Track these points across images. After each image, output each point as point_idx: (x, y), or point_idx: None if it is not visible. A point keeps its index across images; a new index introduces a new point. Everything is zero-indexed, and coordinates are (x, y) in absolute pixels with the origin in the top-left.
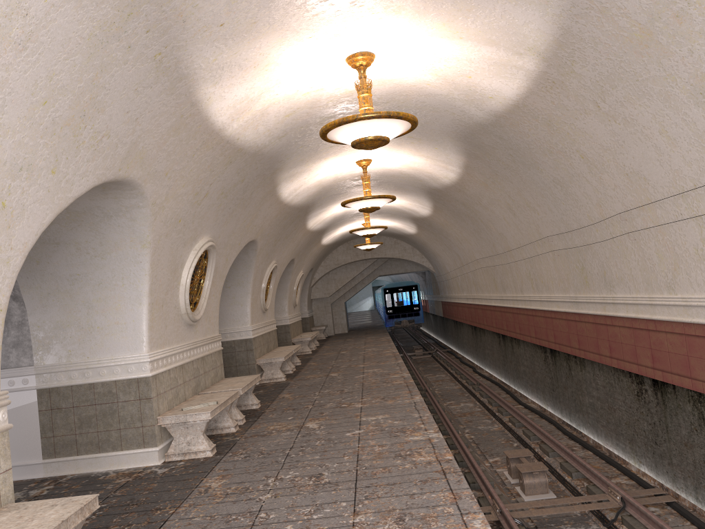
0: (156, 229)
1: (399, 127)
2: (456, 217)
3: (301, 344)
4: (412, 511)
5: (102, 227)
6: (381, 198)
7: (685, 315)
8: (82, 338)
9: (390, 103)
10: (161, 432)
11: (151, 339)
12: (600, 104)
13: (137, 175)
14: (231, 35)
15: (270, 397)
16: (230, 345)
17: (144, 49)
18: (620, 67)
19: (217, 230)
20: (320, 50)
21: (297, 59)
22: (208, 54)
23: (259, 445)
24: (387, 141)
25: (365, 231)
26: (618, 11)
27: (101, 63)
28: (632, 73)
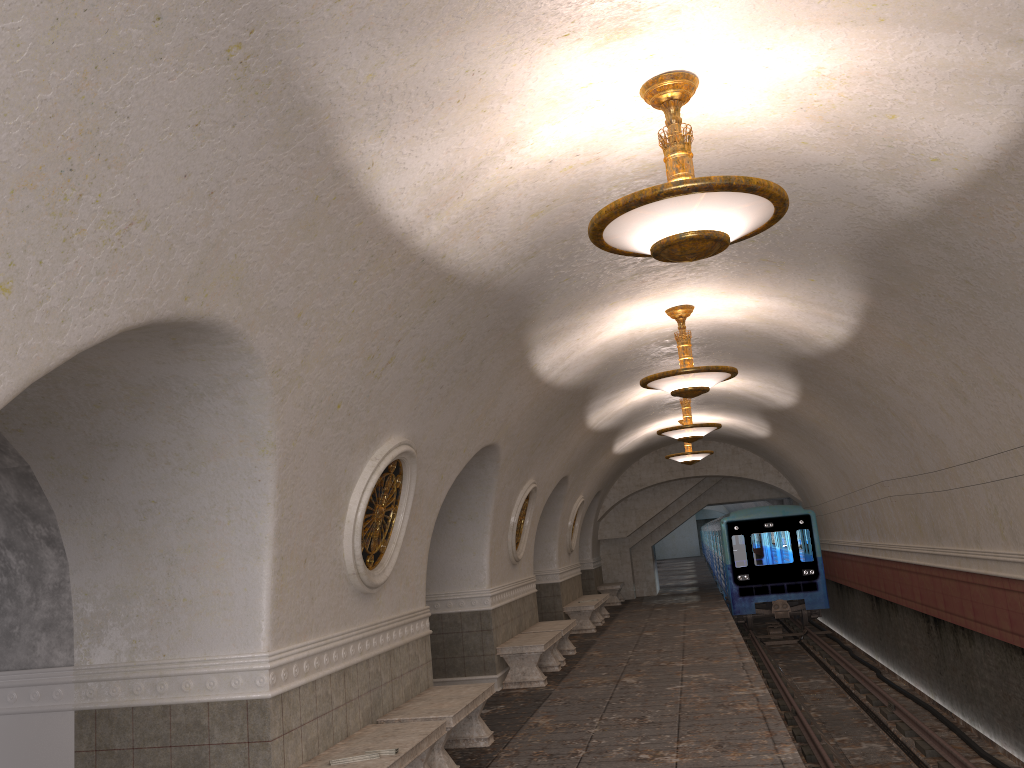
0: (287, 419)
1: (750, 211)
2: (842, 407)
3: (578, 615)
4: None
5: (188, 415)
6: (710, 371)
7: None
8: (157, 619)
9: None
10: None
11: (276, 626)
12: None
13: (230, 312)
14: (398, 18)
15: (514, 723)
16: (454, 620)
17: (197, 30)
18: None
19: (420, 425)
20: (588, 68)
21: (544, 89)
22: (354, 62)
23: None
24: (726, 242)
25: (684, 432)
26: None
27: (92, 49)
28: None
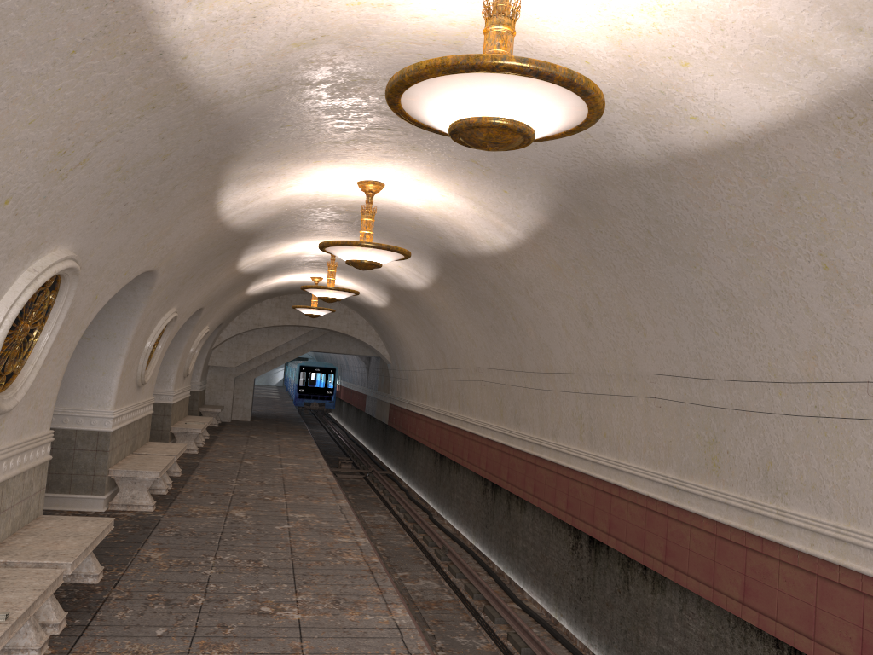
0: None
1: (567, 116)
2: (467, 302)
3: (184, 436)
4: None
5: None
6: (390, 250)
7: None
8: None
9: None
10: None
11: None
12: None
13: None
14: None
15: (124, 554)
16: (68, 437)
17: None
18: None
19: (91, 240)
20: None
21: None
22: None
23: None
24: (531, 141)
25: (327, 292)
26: None
27: None
28: None
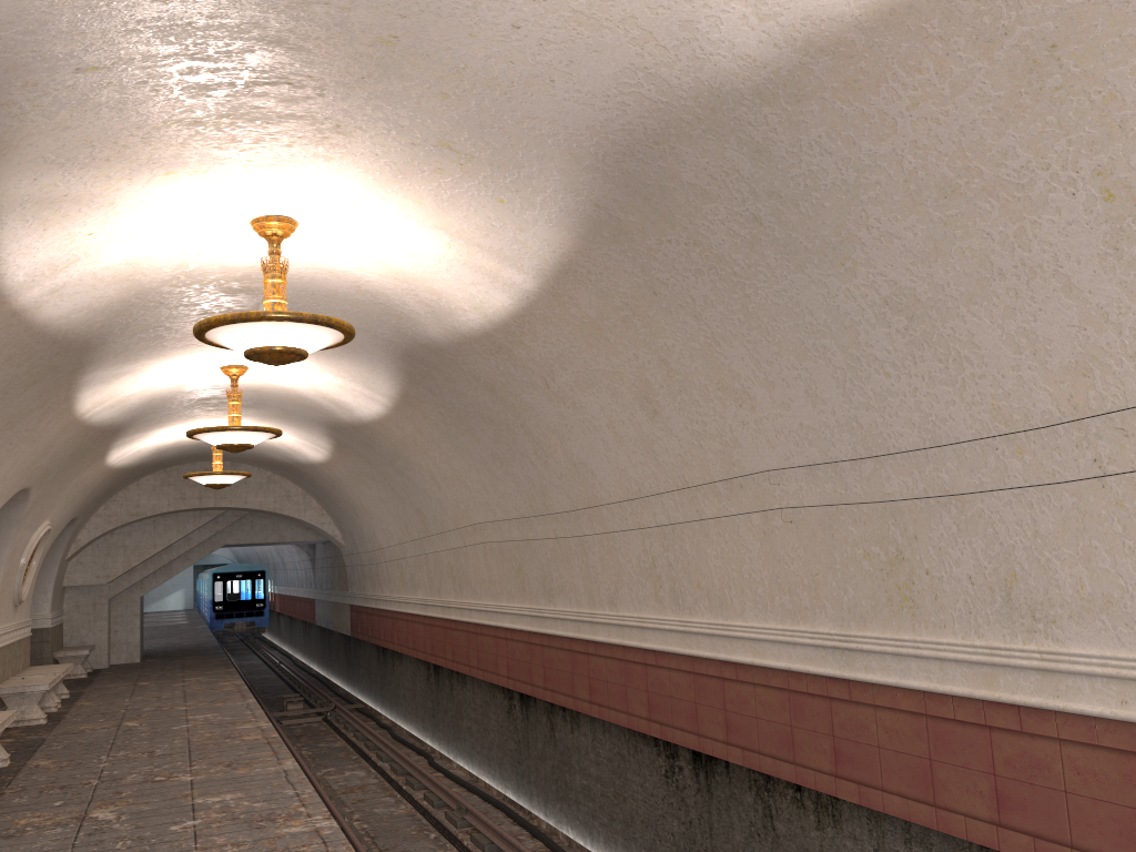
0: None
1: None
2: (451, 423)
3: (20, 699)
4: None
5: None
6: (319, 323)
7: None
8: None
9: None
10: None
11: None
12: None
13: None
14: None
15: None
16: None
17: None
18: None
19: None
20: None
21: None
22: None
23: None
24: None
25: (229, 436)
26: None
27: None
28: None
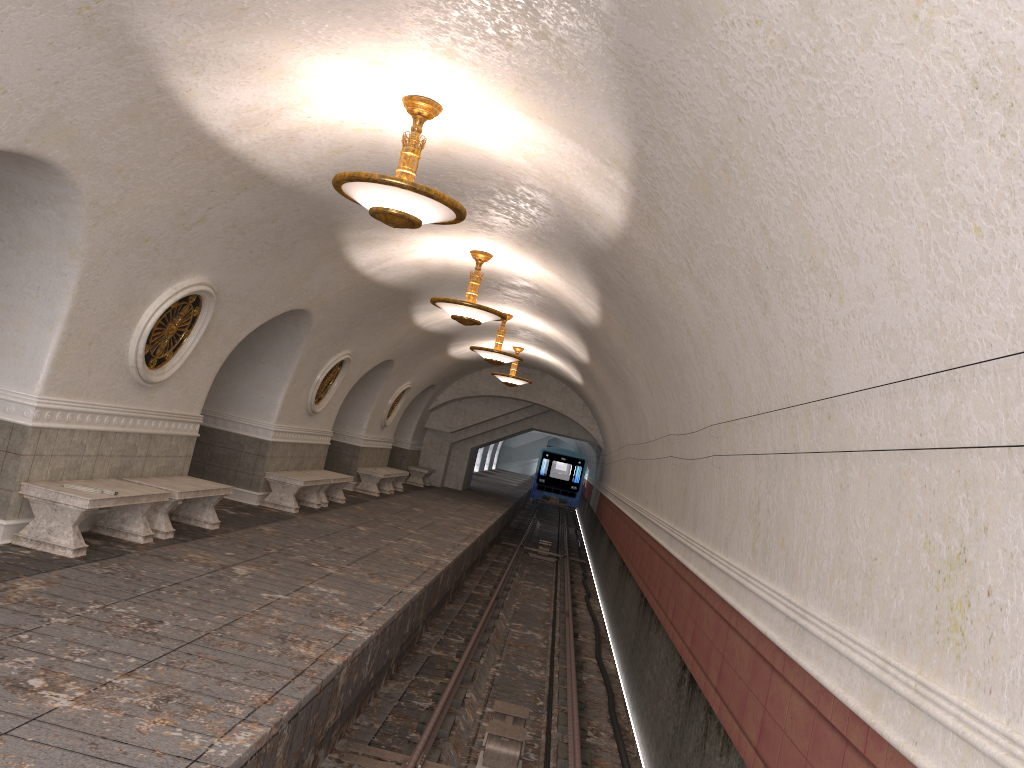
0: (97, 238)
1: (434, 209)
2: (611, 375)
3: (368, 478)
4: (193, 696)
5: (23, 212)
6: (481, 309)
7: (724, 587)
8: None
9: (488, 182)
10: (22, 505)
11: (51, 380)
12: (691, 265)
13: (61, 157)
14: (209, 16)
15: (245, 524)
16: (238, 440)
17: None
18: (696, 220)
19: (226, 275)
20: (360, 76)
21: (328, 78)
22: (175, 31)
23: (145, 567)
24: (416, 223)
25: (490, 354)
26: (678, 142)
27: None
28: (706, 233)
